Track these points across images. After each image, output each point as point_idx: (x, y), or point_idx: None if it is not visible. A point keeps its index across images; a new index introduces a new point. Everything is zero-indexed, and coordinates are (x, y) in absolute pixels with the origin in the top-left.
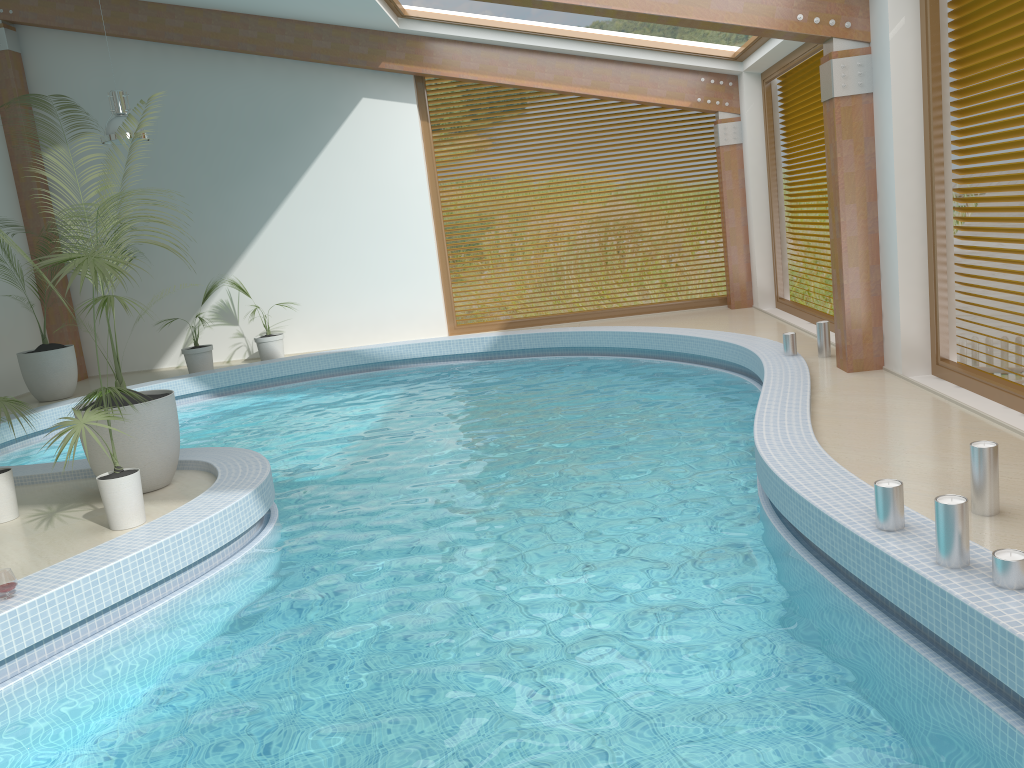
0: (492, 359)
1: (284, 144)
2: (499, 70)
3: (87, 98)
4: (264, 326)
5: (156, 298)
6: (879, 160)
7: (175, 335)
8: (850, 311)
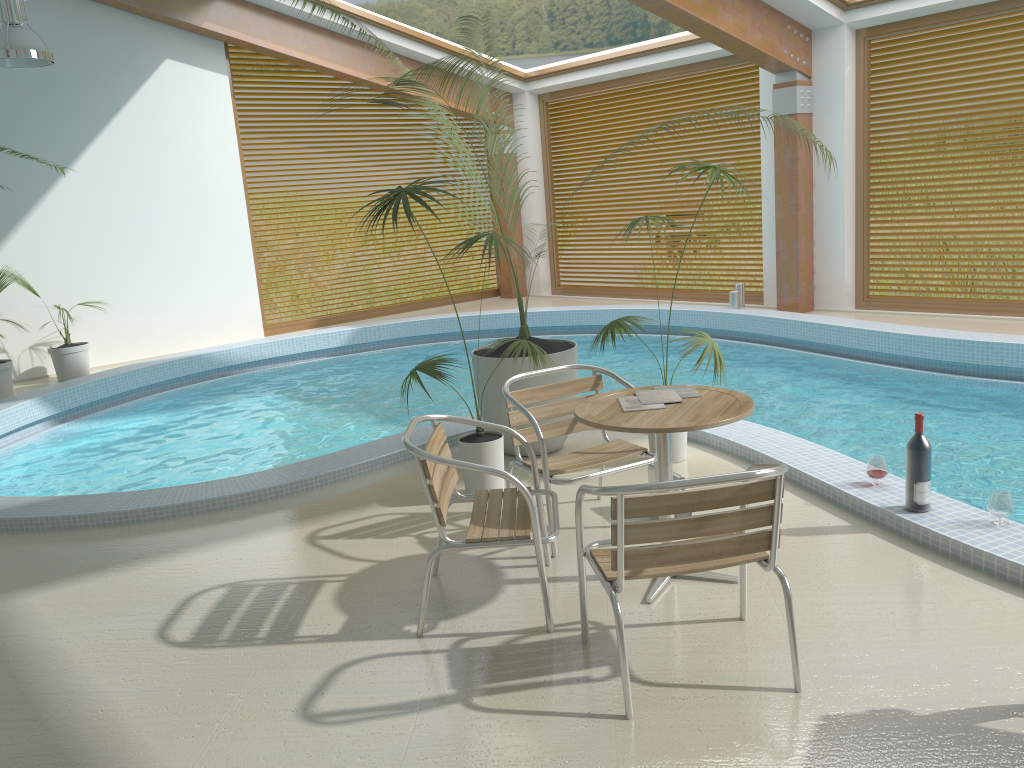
0: (345, 354)
1: (65, 101)
2: (326, 54)
3: None
4: (61, 333)
5: None
6: (819, 161)
7: None
8: (801, 269)
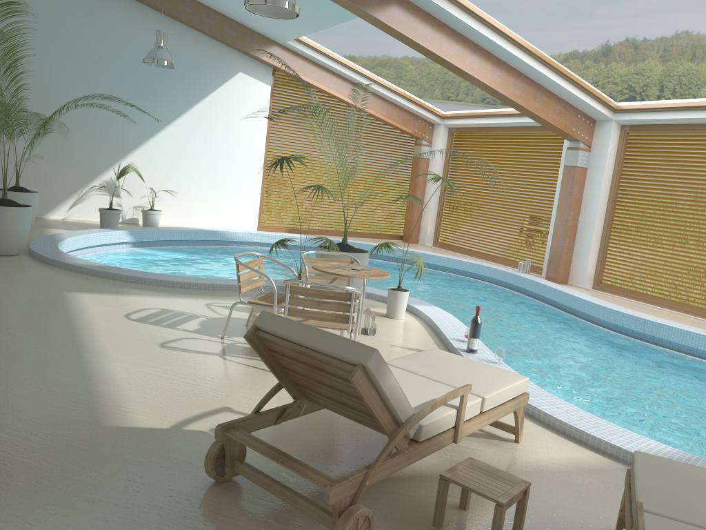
0: (297, 250)
1: (183, 85)
2: (327, 83)
3: (40, 5)
4: (150, 203)
5: (59, 165)
6: (586, 196)
7: (67, 195)
8: (562, 257)
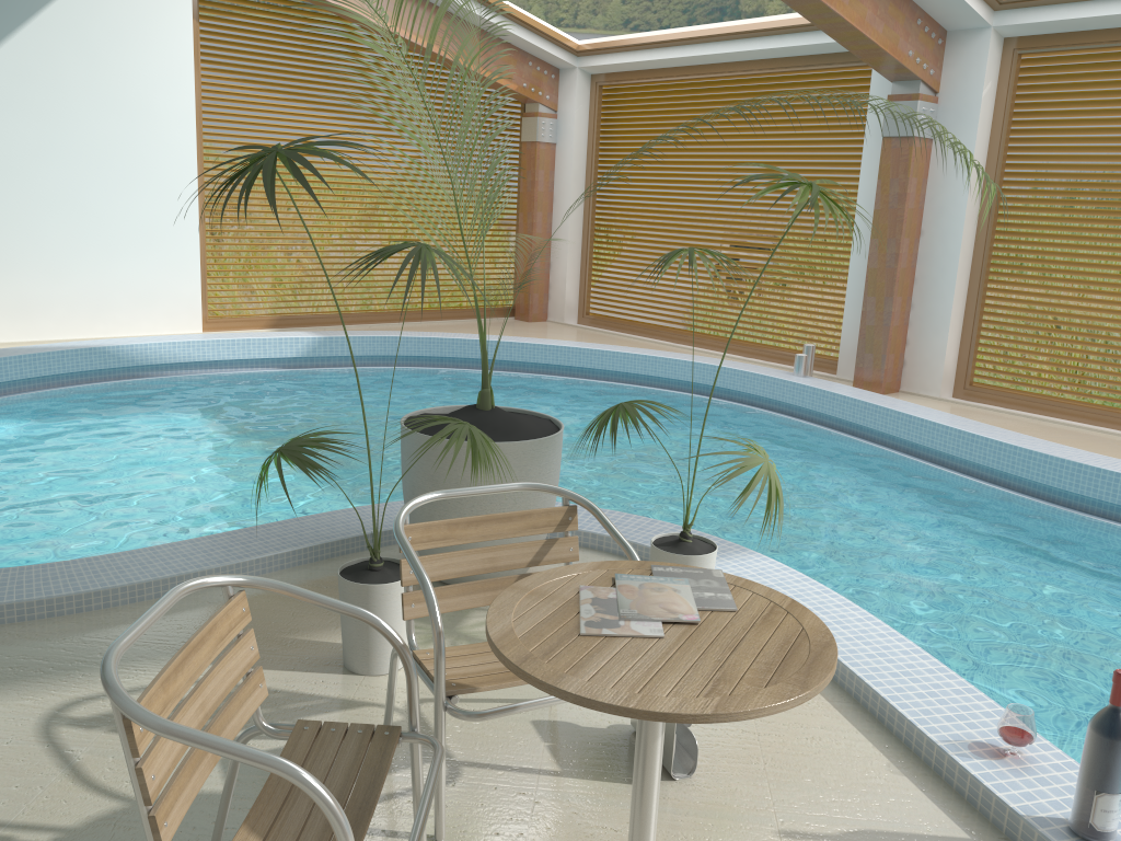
0: (302, 367)
1: None
2: None
3: None
4: None
5: None
6: (933, 202)
7: None
8: (891, 337)
